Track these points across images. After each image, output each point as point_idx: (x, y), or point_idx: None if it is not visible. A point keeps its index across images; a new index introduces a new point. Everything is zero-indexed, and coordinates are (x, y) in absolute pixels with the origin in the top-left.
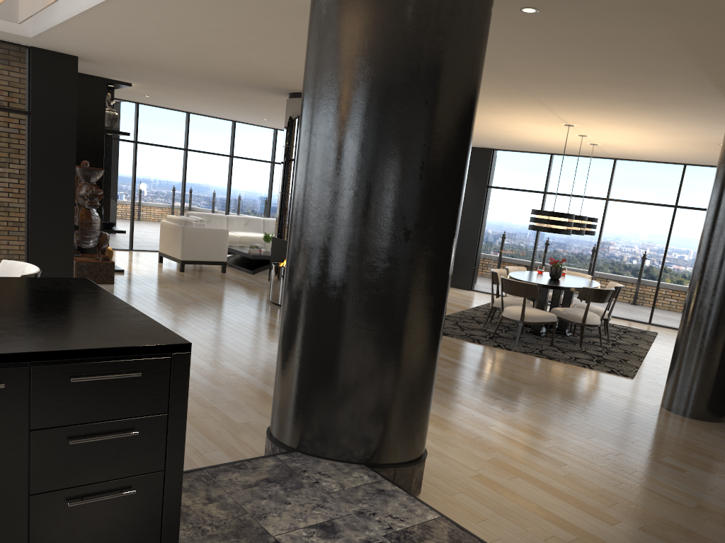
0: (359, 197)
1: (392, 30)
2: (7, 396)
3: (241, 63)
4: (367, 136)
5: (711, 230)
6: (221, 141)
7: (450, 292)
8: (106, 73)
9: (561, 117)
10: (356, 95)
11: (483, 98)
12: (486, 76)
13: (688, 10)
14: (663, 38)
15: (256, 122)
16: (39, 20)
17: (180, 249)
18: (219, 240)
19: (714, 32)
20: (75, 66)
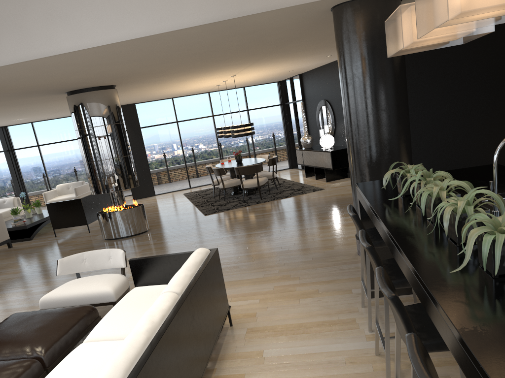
0: (395, 112)
1: None
2: None
3: (98, 73)
4: (394, 85)
5: None
6: None
7: (151, 199)
8: None
9: (241, 71)
10: (387, 68)
11: (222, 68)
12: (259, 54)
13: None
14: None
15: None
16: None
17: None
18: None
19: None
20: None
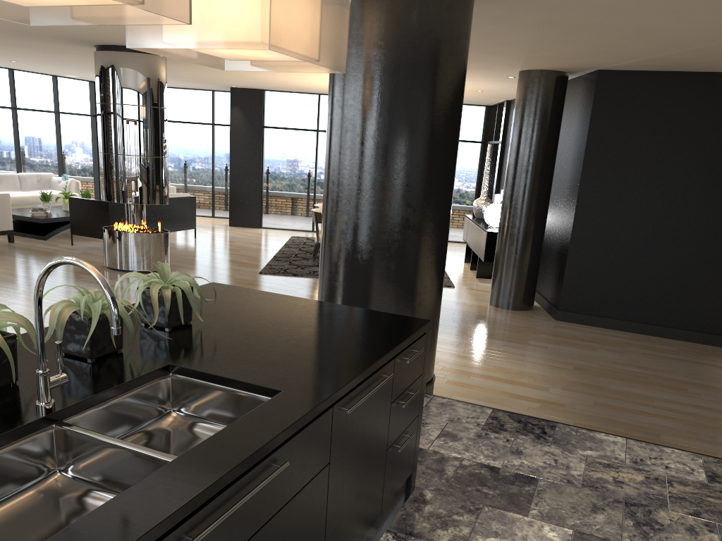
0: (401, 185)
1: (422, 51)
2: (388, 382)
3: None
4: (406, 135)
5: (517, 169)
6: None
7: (247, 232)
8: None
9: None
10: (396, 103)
11: None
12: None
13: (563, 27)
14: (526, 37)
15: None
16: None
17: None
18: (1, 207)
19: (564, 37)
20: None
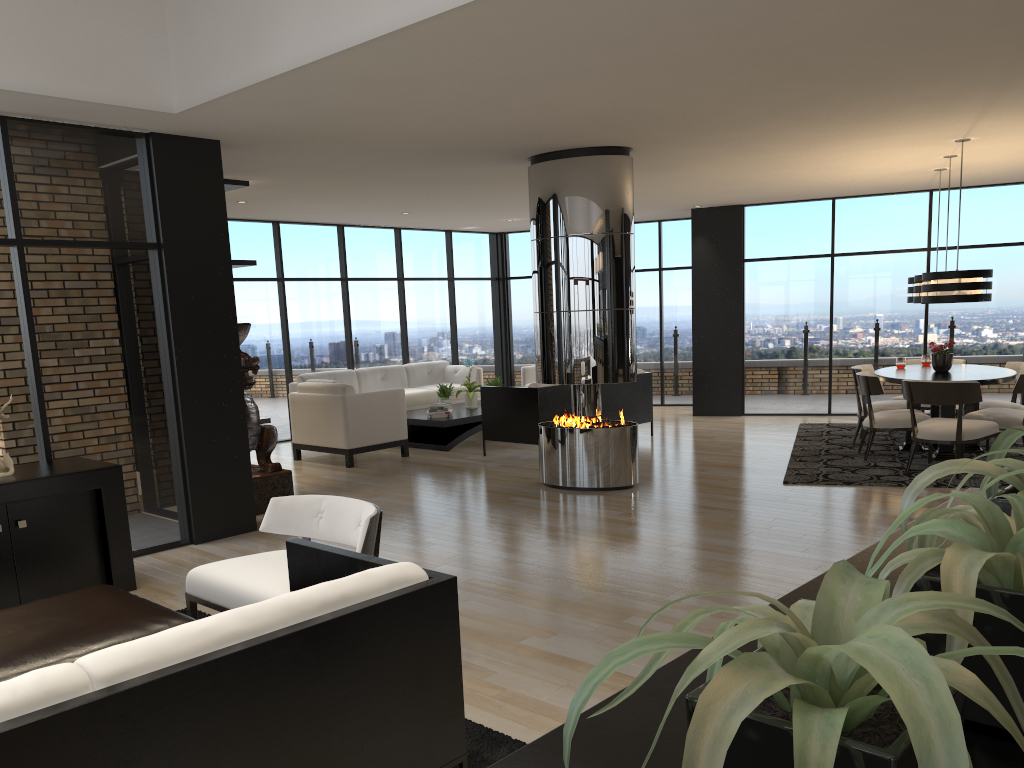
0: None
1: None
2: None
3: (538, 107)
4: None
5: None
6: (328, 258)
7: (725, 423)
8: (227, 167)
9: (976, 126)
10: None
11: (897, 111)
12: (986, 63)
13: None
14: None
15: (378, 221)
16: (205, 79)
17: (344, 432)
18: (393, 408)
19: None
20: (217, 157)
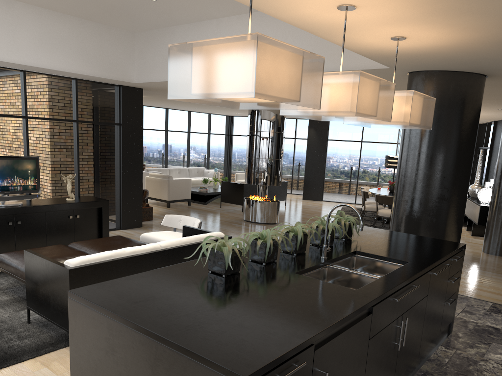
0: (441, 177)
1: (456, 109)
2: (448, 268)
3: None
4: (445, 151)
5: None
6: (161, 121)
7: (314, 203)
8: None
9: None
10: (440, 135)
11: None
12: None
13: None
14: None
15: (183, 108)
16: (148, 75)
17: (167, 193)
18: (186, 186)
19: None
20: (141, 94)
